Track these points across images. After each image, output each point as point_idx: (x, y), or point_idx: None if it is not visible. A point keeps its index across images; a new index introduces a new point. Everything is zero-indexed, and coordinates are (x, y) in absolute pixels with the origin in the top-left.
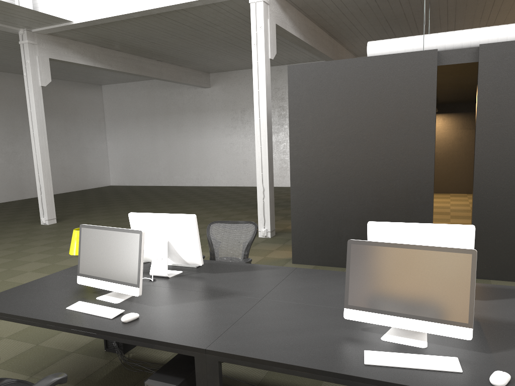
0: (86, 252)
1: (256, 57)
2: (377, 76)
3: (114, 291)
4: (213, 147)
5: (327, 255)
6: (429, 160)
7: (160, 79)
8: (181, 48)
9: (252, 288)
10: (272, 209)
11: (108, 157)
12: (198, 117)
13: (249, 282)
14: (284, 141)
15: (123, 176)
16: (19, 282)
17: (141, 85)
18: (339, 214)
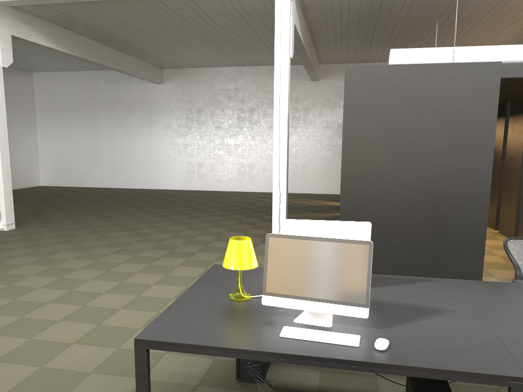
0: (277, 266)
1: (279, 54)
2: (441, 83)
3: (327, 312)
4: (165, 147)
5: (376, 263)
6: (487, 169)
7: (117, 70)
8: (153, 38)
9: (447, 303)
10: (286, 215)
11: (38, 154)
12: (148, 114)
13: (433, 297)
14: (243, 144)
15: (56, 175)
16: (39, 301)
17: (81, 75)
18: (391, 222)
